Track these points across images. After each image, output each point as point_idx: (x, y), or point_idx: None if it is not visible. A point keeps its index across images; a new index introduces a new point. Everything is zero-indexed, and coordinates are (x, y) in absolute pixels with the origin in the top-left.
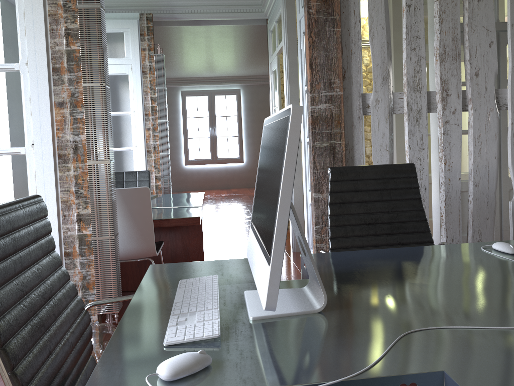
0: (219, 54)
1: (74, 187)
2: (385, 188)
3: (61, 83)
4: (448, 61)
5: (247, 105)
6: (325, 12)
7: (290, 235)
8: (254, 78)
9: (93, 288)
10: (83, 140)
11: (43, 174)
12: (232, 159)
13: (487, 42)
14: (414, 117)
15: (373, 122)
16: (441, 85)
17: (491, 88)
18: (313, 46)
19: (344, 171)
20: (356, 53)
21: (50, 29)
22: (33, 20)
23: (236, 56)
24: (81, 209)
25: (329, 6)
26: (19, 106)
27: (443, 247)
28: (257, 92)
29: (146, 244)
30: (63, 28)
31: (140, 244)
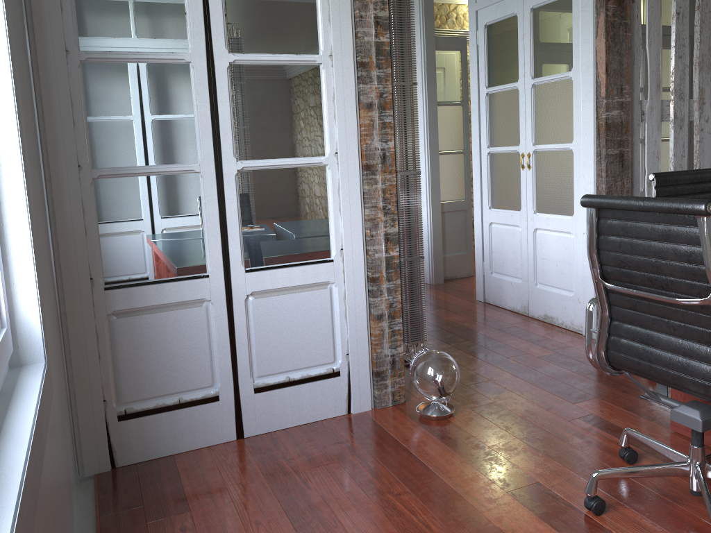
0: None
1: (381, 203)
2: (695, 192)
3: (370, 80)
4: (705, 70)
5: None
6: (619, 16)
7: (426, 265)
8: None
9: (399, 317)
10: (390, 148)
11: (349, 188)
12: None
13: None
14: (678, 125)
15: (648, 129)
16: (699, 94)
17: None
18: (609, 50)
19: (665, 177)
20: (637, 58)
21: (359, 16)
22: (339, 3)
23: None
24: (388, 228)
25: (622, 10)
26: (319, 107)
27: None
28: None
29: None
30: (372, 16)
31: None
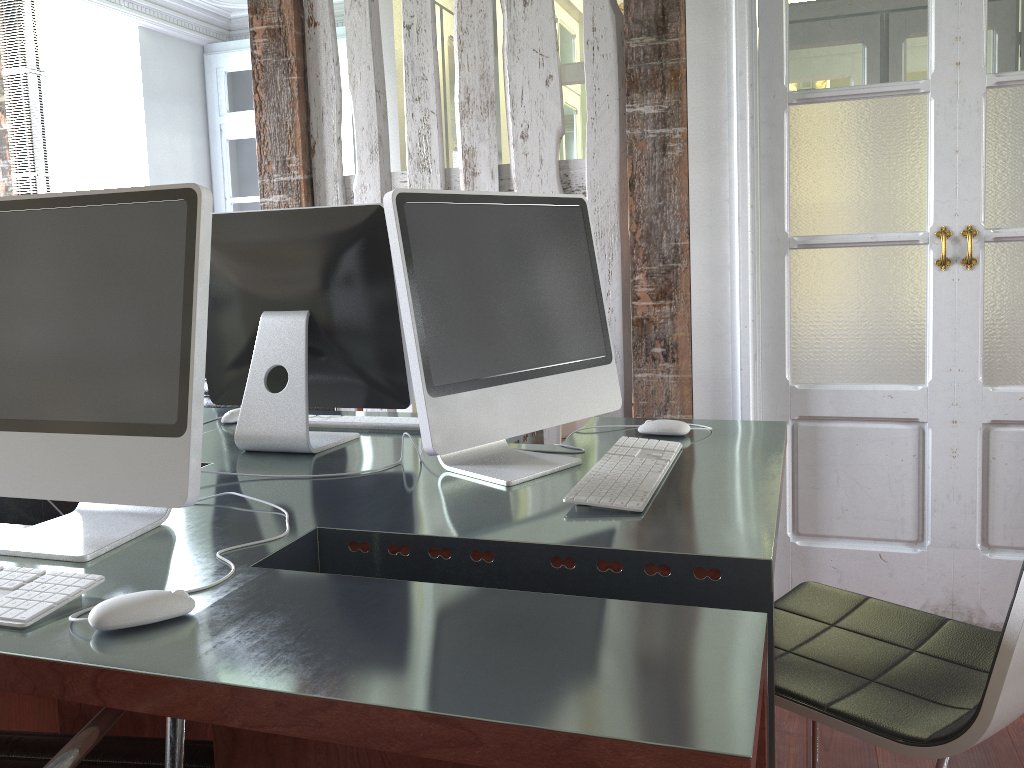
0: None
1: None
2: None
3: None
4: (475, 116)
5: None
6: (274, 53)
7: None
8: None
9: None
10: None
11: None
12: None
13: (542, 78)
14: None
15: None
16: (463, 158)
17: (551, 160)
18: (261, 106)
19: None
20: (329, 111)
21: None
22: None
23: None
24: None
25: (279, 43)
26: None
27: (208, 410)
28: None
29: None
30: None
31: None
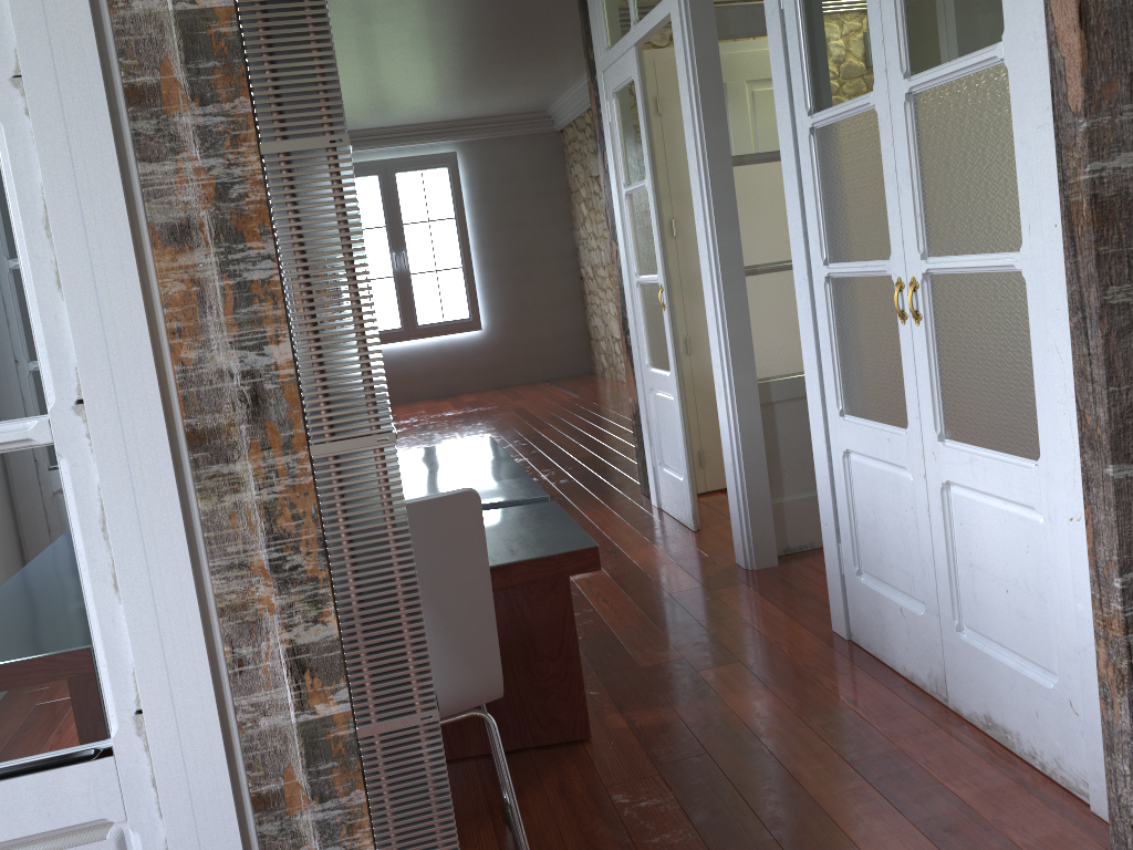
0: (415, 66)
1: (264, 550)
2: None
3: (173, 147)
4: None
5: (477, 191)
6: None
7: (735, 526)
8: (486, 122)
9: None
10: (280, 365)
11: (138, 513)
12: (454, 324)
13: None
14: None
15: None
16: None
17: None
18: None
19: None
20: None
21: None
22: None
23: (456, 68)
24: (301, 629)
25: None
26: (3, 255)
27: None
28: (498, 156)
29: (474, 674)
30: None
31: (456, 677)
